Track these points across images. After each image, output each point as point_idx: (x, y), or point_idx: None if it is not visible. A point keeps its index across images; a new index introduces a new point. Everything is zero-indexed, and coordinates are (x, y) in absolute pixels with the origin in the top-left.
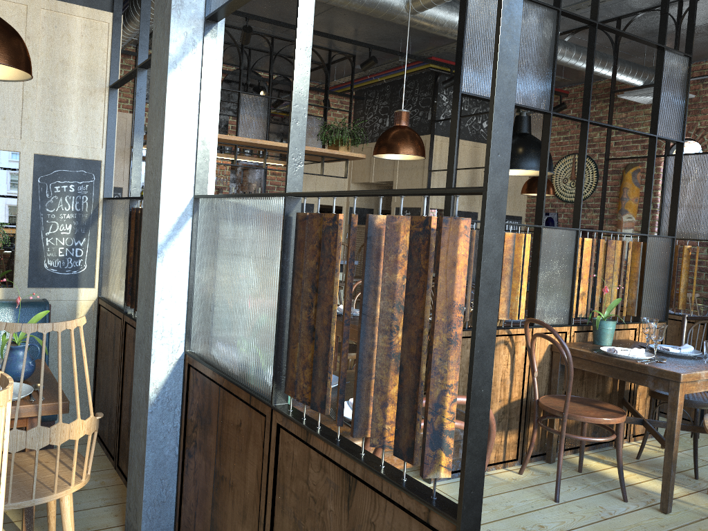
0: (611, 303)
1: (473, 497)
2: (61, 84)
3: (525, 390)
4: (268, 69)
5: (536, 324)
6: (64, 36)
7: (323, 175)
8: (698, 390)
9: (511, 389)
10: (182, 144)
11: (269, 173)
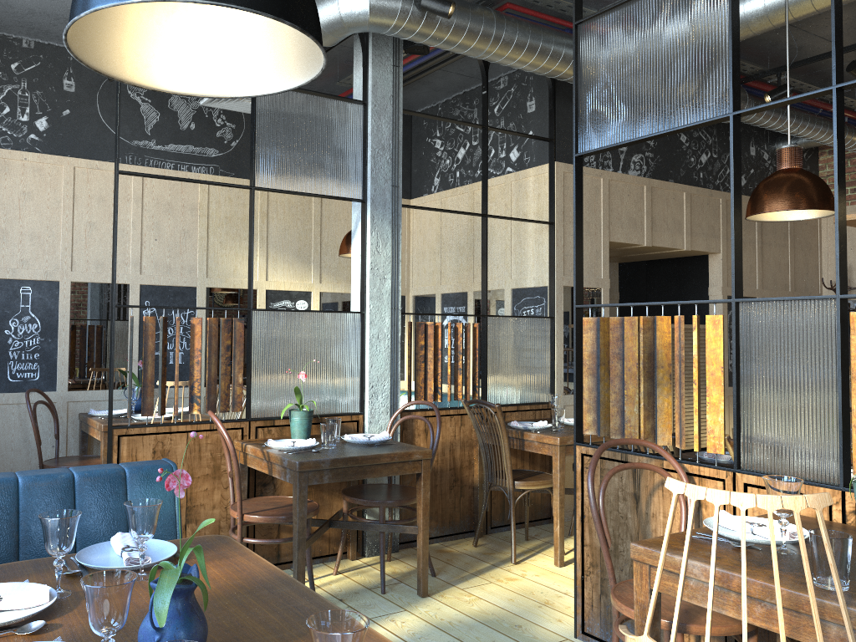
0: None
1: (109, 417)
2: (523, 232)
3: None
4: None
5: (748, 468)
6: (524, 195)
7: None
8: (693, 599)
9: None
10: (357, 281)
11: None
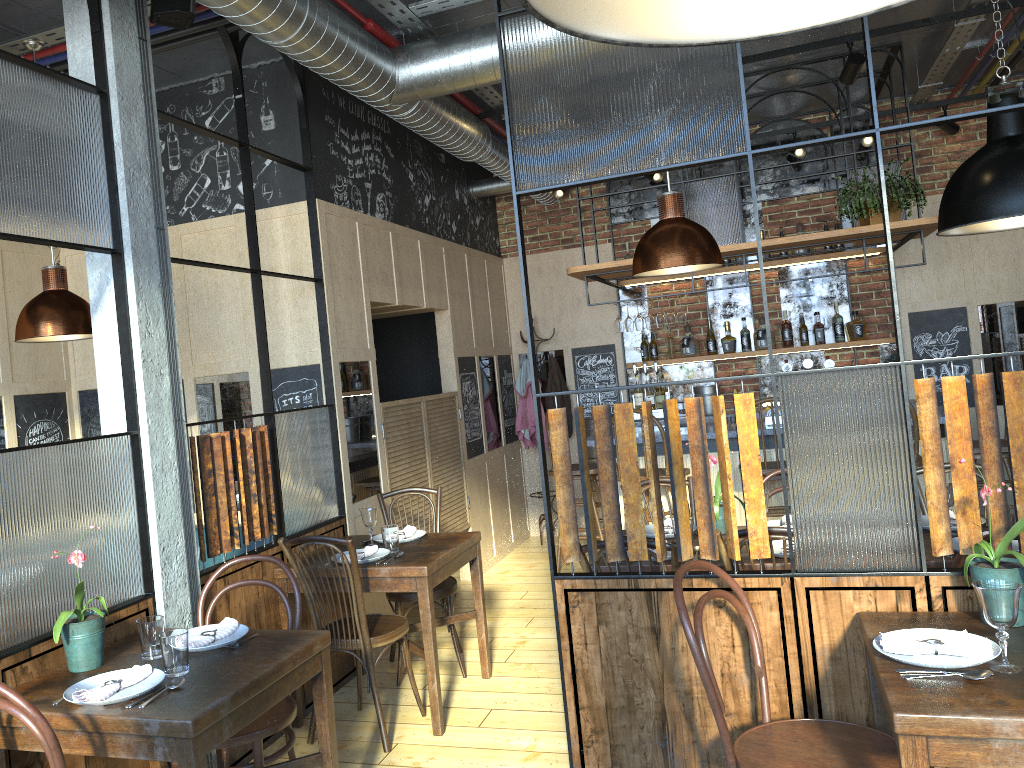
0: (1016, 524)
1: None
2: (273, 293)
3: (796, 703)
4: (813, 108)
5: (806, 569)
6: (269, 243)
7: (867, 270)
8: (1003, 765)
9: (755, 695)
10: (113, 382)
11: (856, 273)
